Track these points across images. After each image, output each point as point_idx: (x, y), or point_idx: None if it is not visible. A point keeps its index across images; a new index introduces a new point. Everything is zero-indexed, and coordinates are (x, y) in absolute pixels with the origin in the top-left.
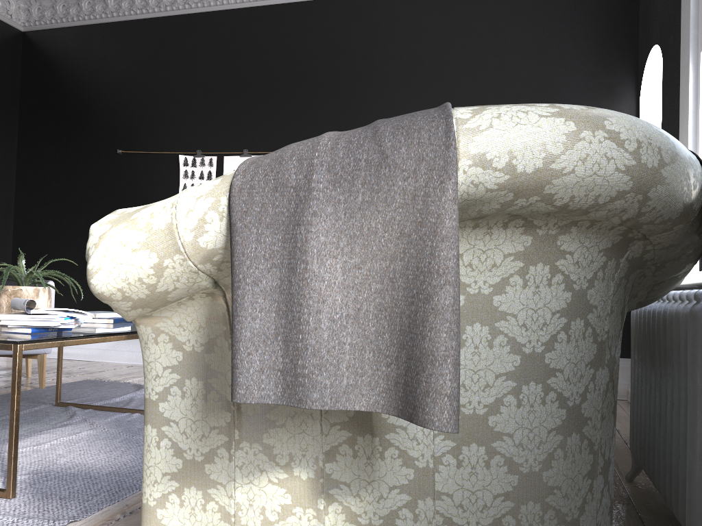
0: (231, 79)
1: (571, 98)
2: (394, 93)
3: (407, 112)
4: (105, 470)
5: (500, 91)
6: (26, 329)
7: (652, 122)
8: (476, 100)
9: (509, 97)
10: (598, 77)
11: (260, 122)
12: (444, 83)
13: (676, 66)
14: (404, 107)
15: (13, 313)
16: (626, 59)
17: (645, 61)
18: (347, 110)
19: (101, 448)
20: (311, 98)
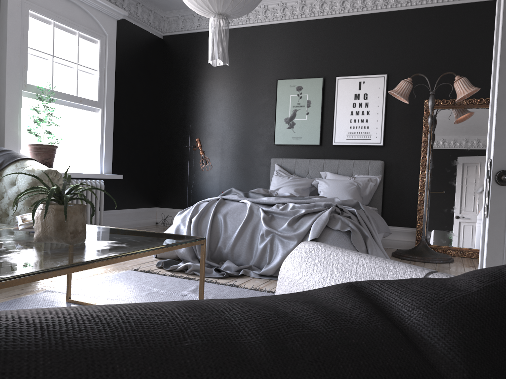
0: None
1: None
2: None
3: None
4: None
5: None
6: None
7: None
8: None
9: None
10: None
11: None
12: None
13: None
14: None
15: None
16: None
17: None
18: None
19: None
20: None
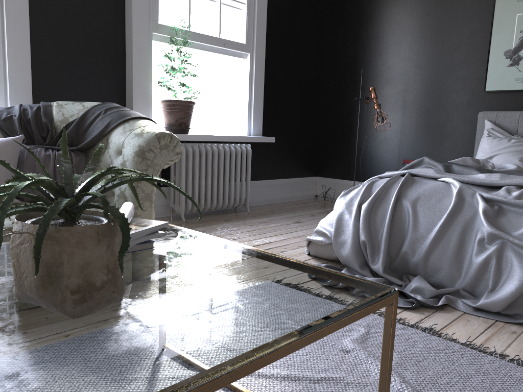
0: None
1: None
2: None
3: None
4: None
5: None
6: None
7: None
8: None
9: None
10: None
11: None
12: None
13: None
14: None
15: (139, 226)
16: None
17: None
18: None
19: None
20: None
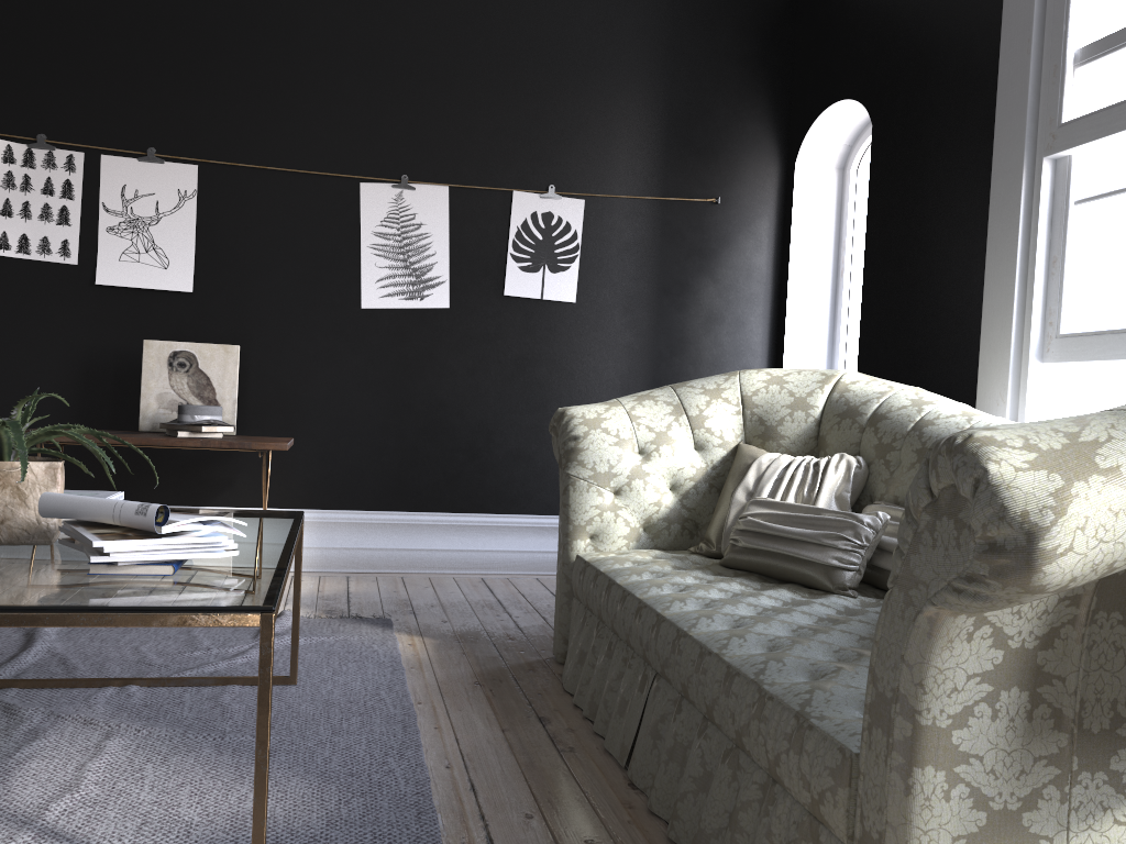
0: (116, 1)
1: (706, 148)
2: (443, 91)
3: (465, 128)
4: (309, 818)
5: (610, 118)
6: (159, 566)
7: (808, 200)
8: (575, 126)
9: (622, 130)
10: (742, 122)
11: (182, 99)
12: (526, 89)
13: (917, 146)
14: (460, 117)
15: (101, 532)
16: (778, 103)
17: (815, 115)
18: (358, 106)
19: (212, 775)
20: (289, 73)
